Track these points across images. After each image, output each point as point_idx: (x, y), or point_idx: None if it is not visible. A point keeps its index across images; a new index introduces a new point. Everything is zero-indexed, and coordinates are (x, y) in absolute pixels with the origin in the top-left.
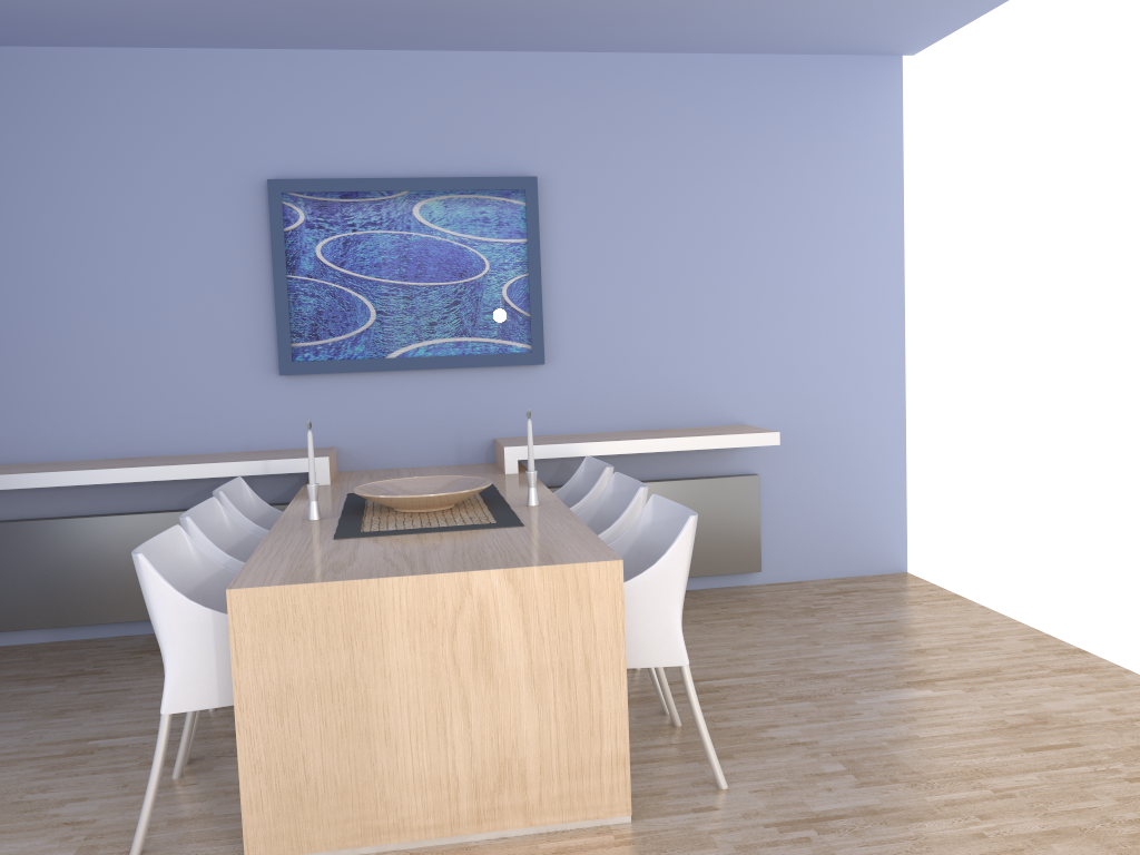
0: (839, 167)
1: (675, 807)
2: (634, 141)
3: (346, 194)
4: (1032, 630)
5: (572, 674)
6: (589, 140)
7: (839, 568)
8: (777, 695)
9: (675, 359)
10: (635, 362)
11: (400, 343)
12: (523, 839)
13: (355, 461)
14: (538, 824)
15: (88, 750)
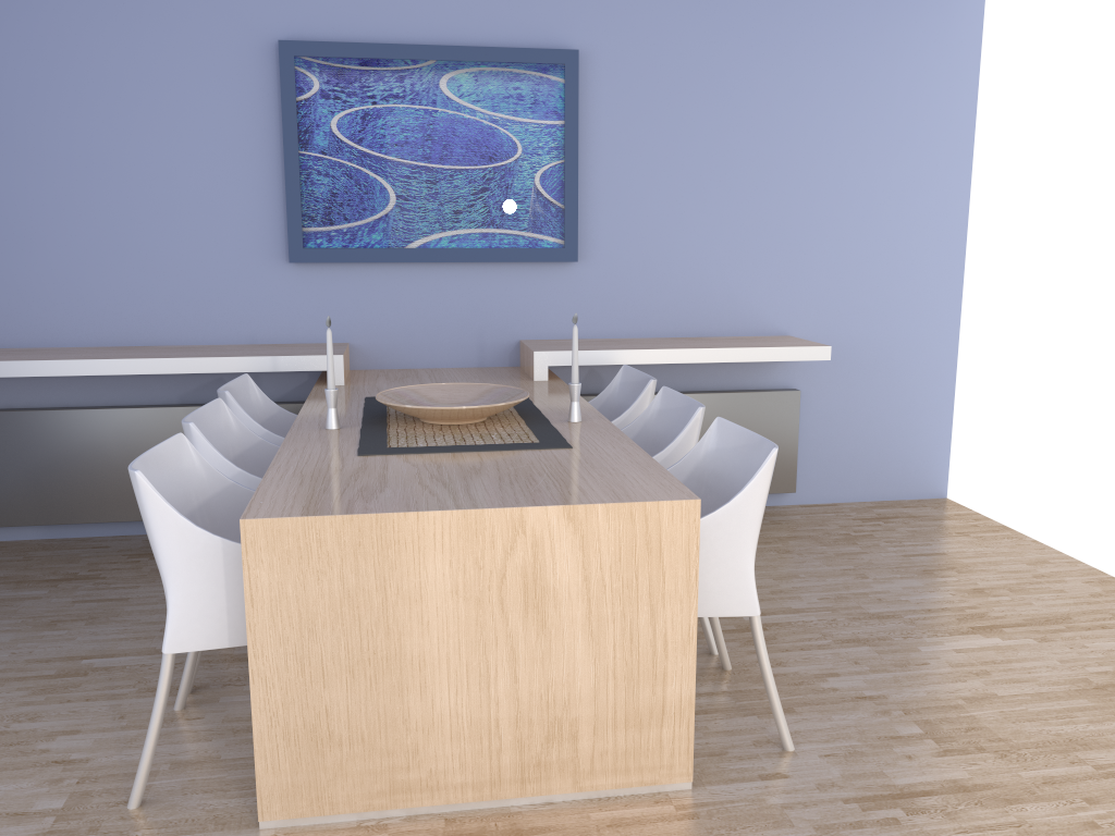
0: (911, 54)
1: (738, 772)
2: (686, 14)
3: (366, 61)
4: (1095, 571)
5: (636, 626)
6: (637, 11)
7: (876, 491)
8: (832, 636)
9: (717, 261)
10: (674, 263)
11: (421, 232)
12: (572, 806)
13: (369, 359)
14: (588, 789)
15: (81, 671)
